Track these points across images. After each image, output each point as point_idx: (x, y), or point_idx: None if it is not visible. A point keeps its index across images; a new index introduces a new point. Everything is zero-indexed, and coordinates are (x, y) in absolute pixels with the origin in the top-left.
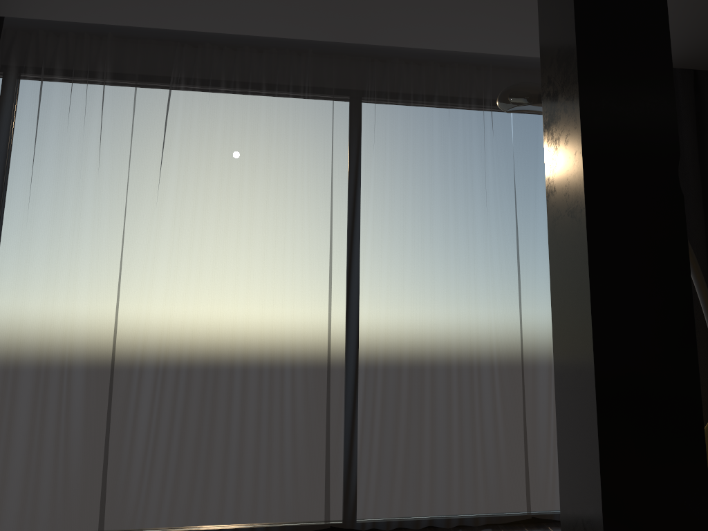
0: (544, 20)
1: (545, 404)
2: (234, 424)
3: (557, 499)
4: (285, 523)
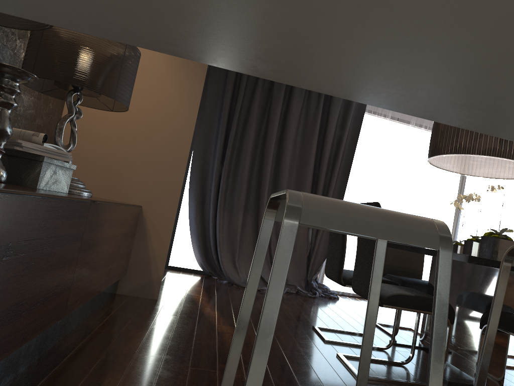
0: None
1: None
2: None
3: None
4: None
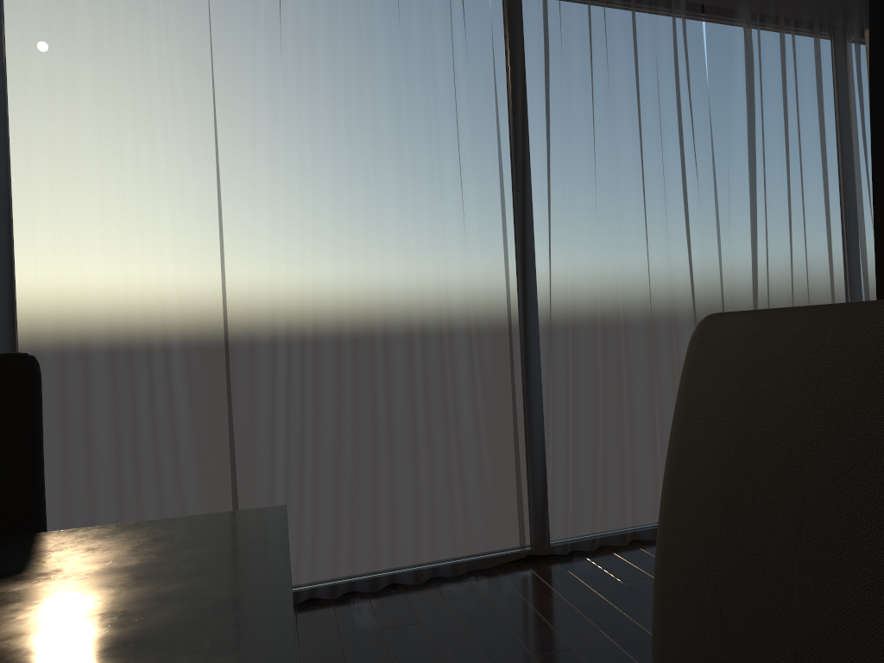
0: None
1: None
2: (401, 440)
3: None
4: (473, 557)
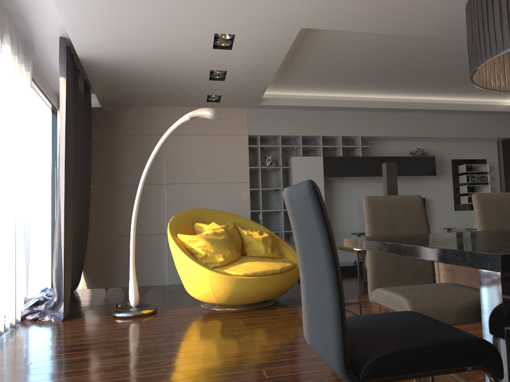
0: (388, 179)
1: (3, 255)
2: None
3: (0, 320)
4: None
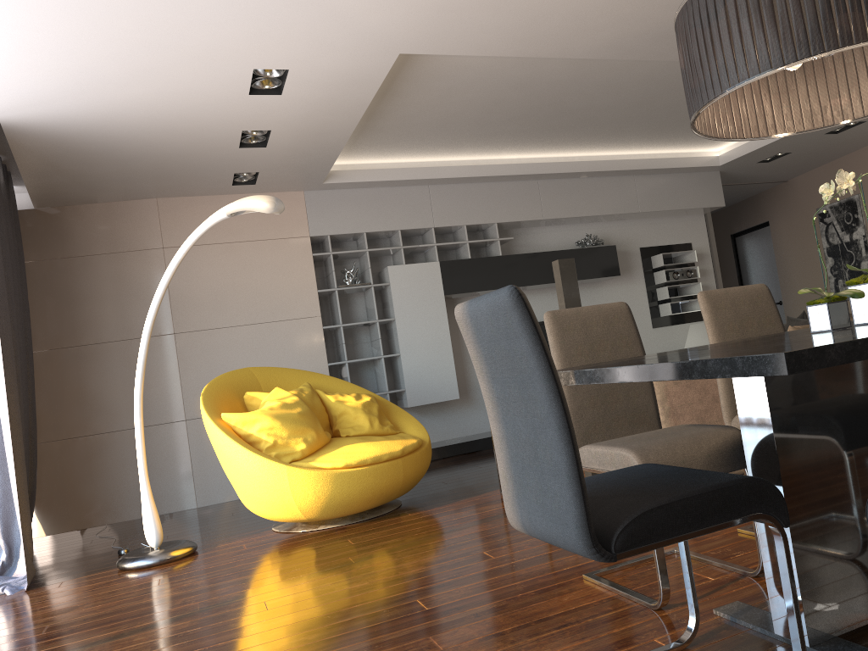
0: (565, 285)
1: None
2: None
3: None
4: None
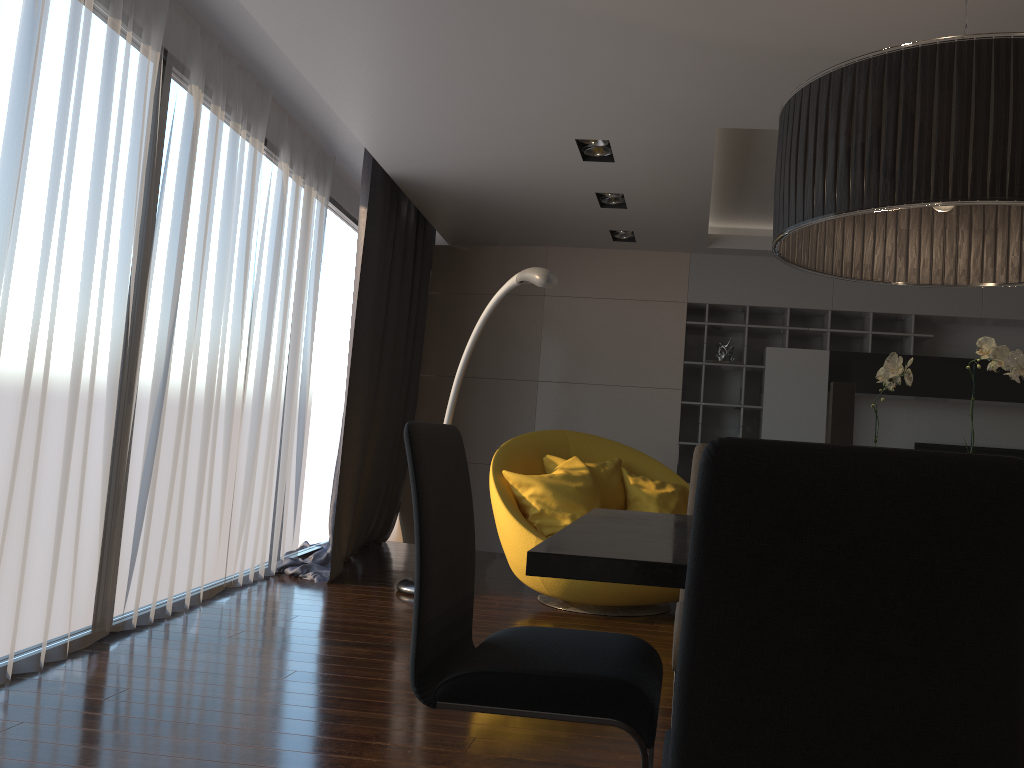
0: (835, 414)
1: (248, 472)
2: (44, 512)
3: (239, 566)
4: (73, 638)
